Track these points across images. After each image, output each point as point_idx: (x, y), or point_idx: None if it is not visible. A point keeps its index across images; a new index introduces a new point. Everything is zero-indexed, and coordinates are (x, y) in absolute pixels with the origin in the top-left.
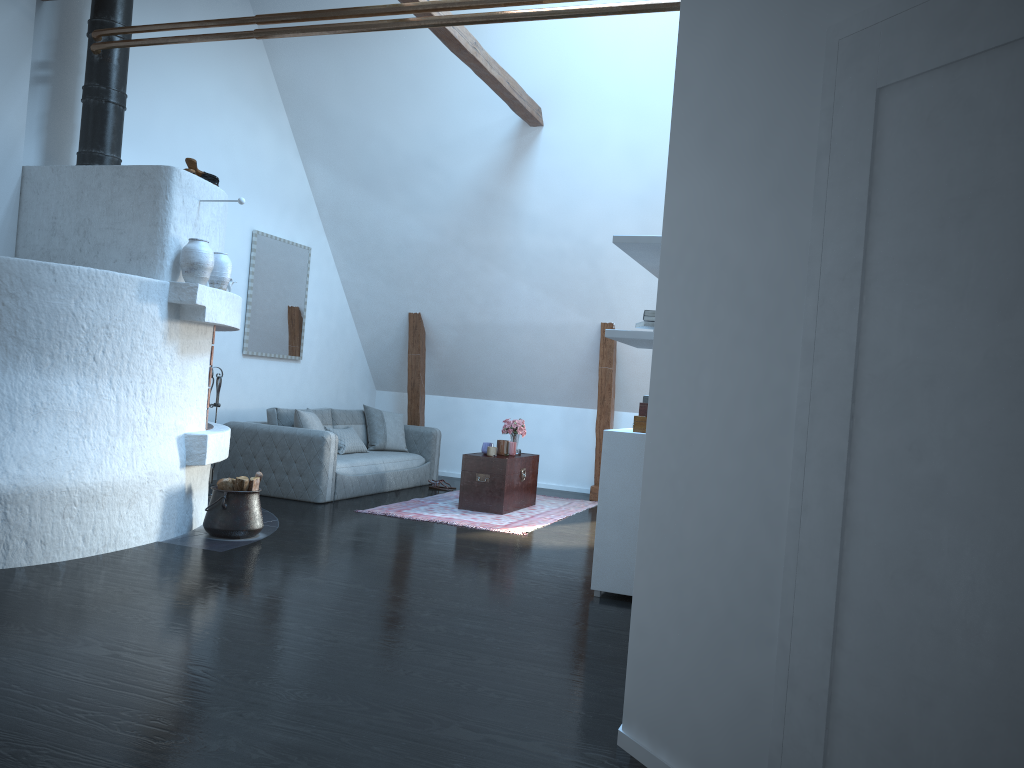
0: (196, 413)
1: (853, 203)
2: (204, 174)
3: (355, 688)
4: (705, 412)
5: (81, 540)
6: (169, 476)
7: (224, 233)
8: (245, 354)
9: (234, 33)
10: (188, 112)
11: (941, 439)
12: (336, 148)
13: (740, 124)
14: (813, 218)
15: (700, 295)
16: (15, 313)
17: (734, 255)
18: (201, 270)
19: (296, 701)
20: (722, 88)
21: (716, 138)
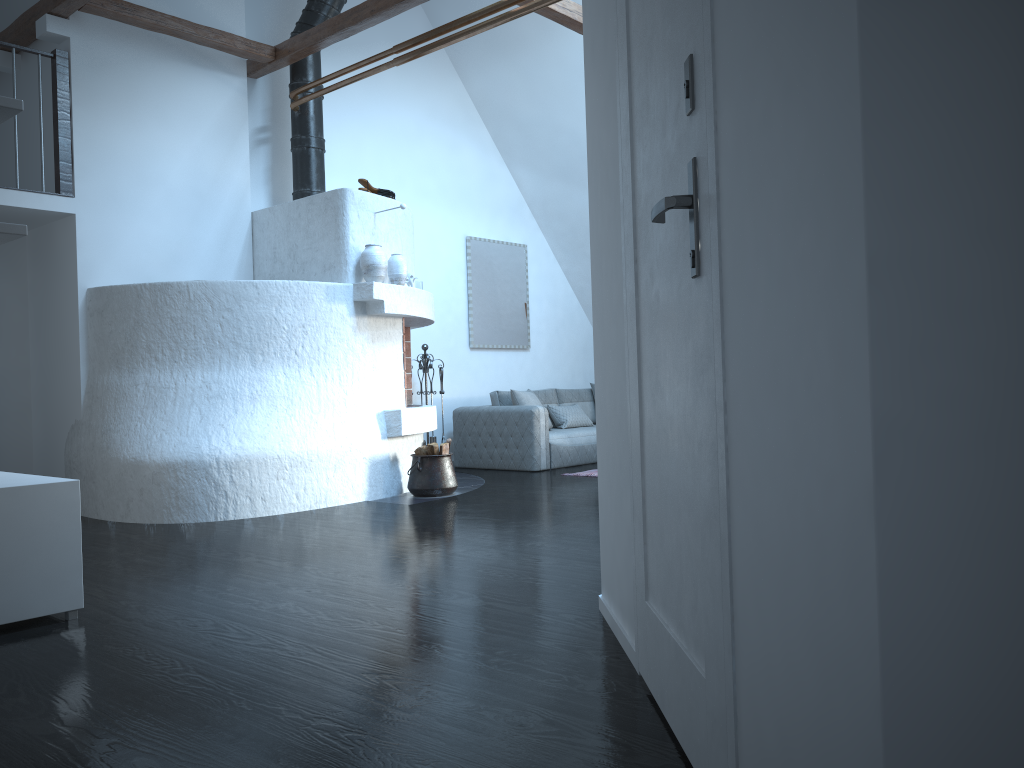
0: (394, 393)
1: (624, 71)
2: (379, 190)
3: (416, 577)
4: (605, 293)
5: (295, 498)
6: (371, 446)
7: (408, 238)
8: (472, 347)
9: (380, 66)
10: (391, 144)
11: (656, 259)
12: (532, 149)
13: (599, 28)
14: (617, 94)
15: (598, 190)
16: (232, 323)
17: (604, 146)
18: (375, 270)
19: (360, 584)
20: (593, 0)
21: (594, 46)
